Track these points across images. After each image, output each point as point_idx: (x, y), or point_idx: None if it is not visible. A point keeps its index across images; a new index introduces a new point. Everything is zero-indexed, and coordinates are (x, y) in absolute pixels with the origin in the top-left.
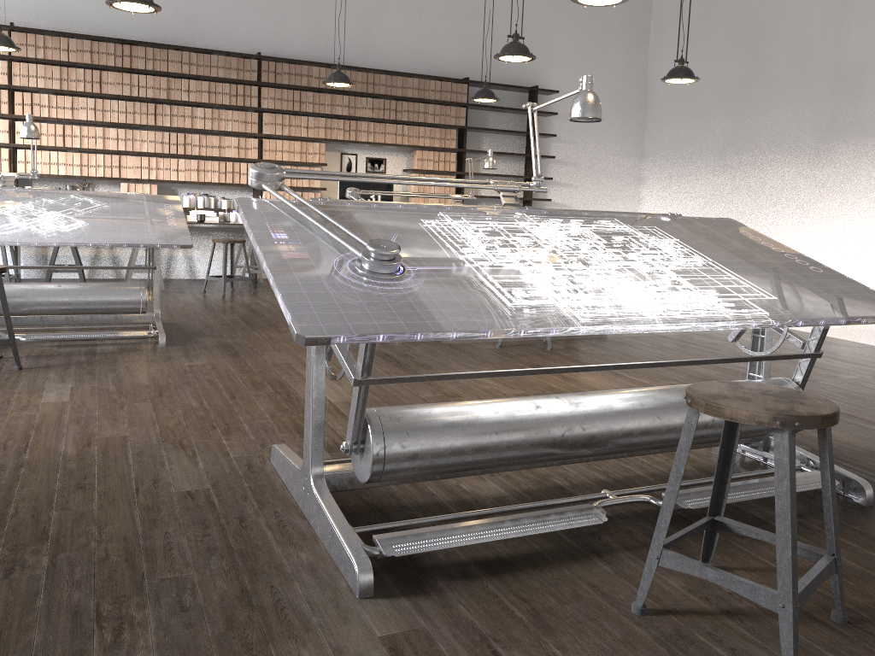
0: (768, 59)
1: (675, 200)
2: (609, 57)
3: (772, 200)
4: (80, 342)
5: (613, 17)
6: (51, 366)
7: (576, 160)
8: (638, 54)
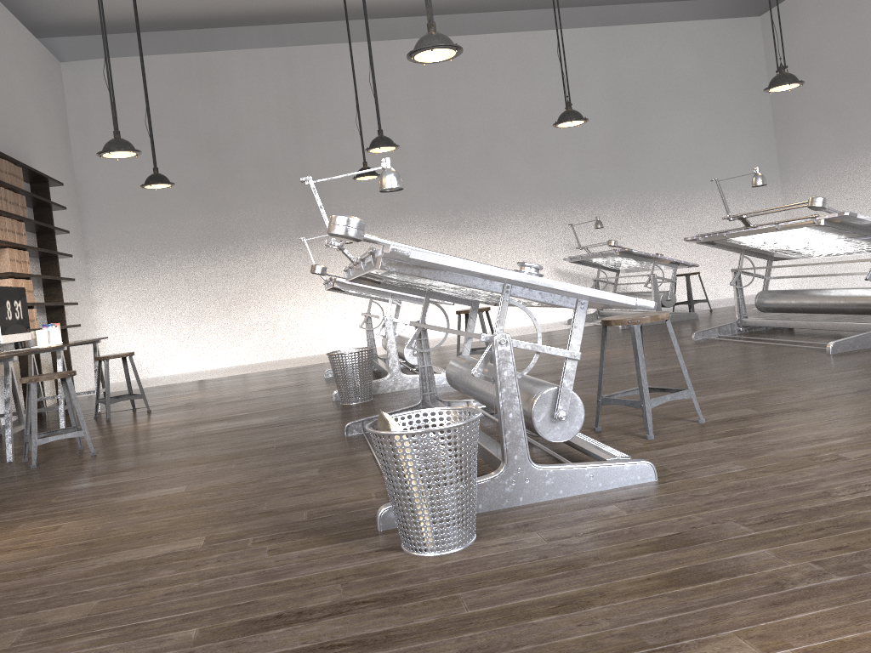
0: (236, 167)
1: (149, 293)
2: (58, 152)
3: (266, 278)
4: (490, 430)
5: (53, 111)
6: (628, 413)
7: (61, 260)
8: (68, 152)
